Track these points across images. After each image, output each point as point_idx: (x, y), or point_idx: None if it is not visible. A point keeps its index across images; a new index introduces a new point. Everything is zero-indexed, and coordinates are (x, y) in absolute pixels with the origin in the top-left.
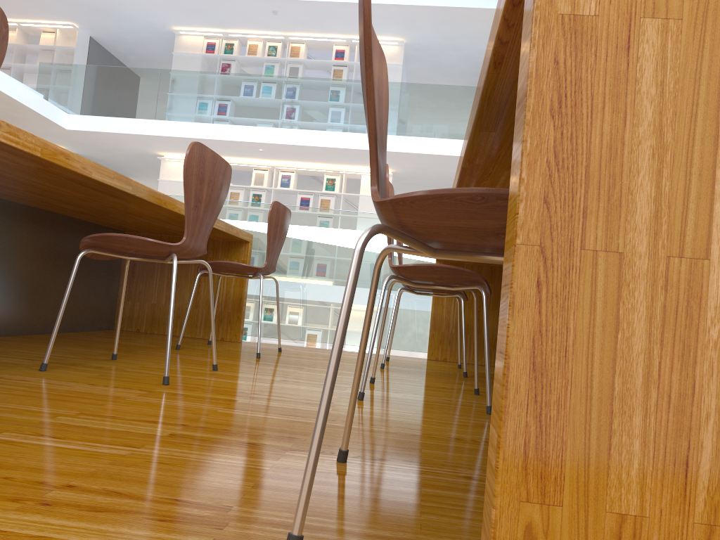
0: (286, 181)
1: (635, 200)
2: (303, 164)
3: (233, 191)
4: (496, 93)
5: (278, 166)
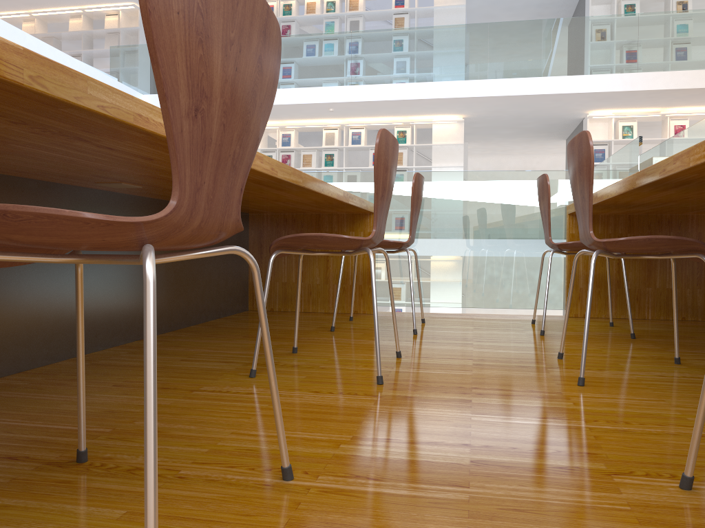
0: (357, 138)
1: None
2: (372, 119)
3: (306, 153)
4: None
5: (348, 124)
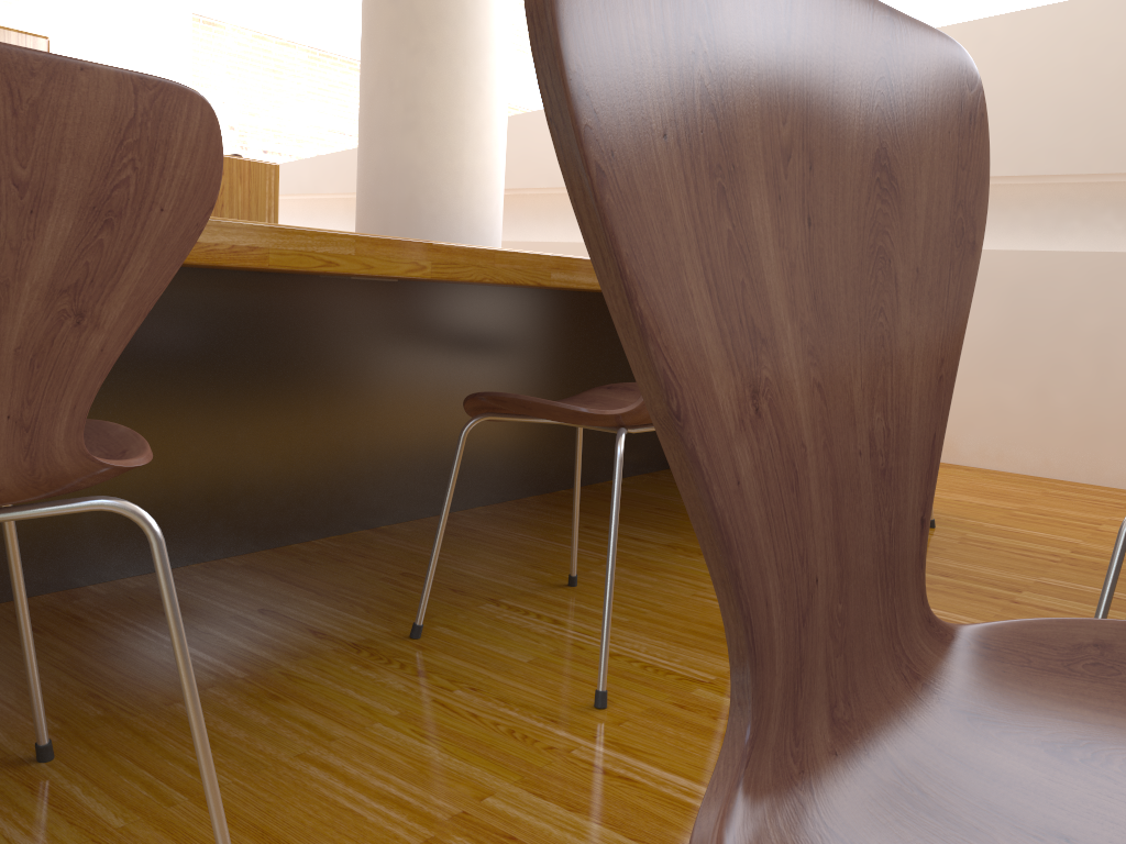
0: None
1: None
2: None
3: None
4: None
5: None
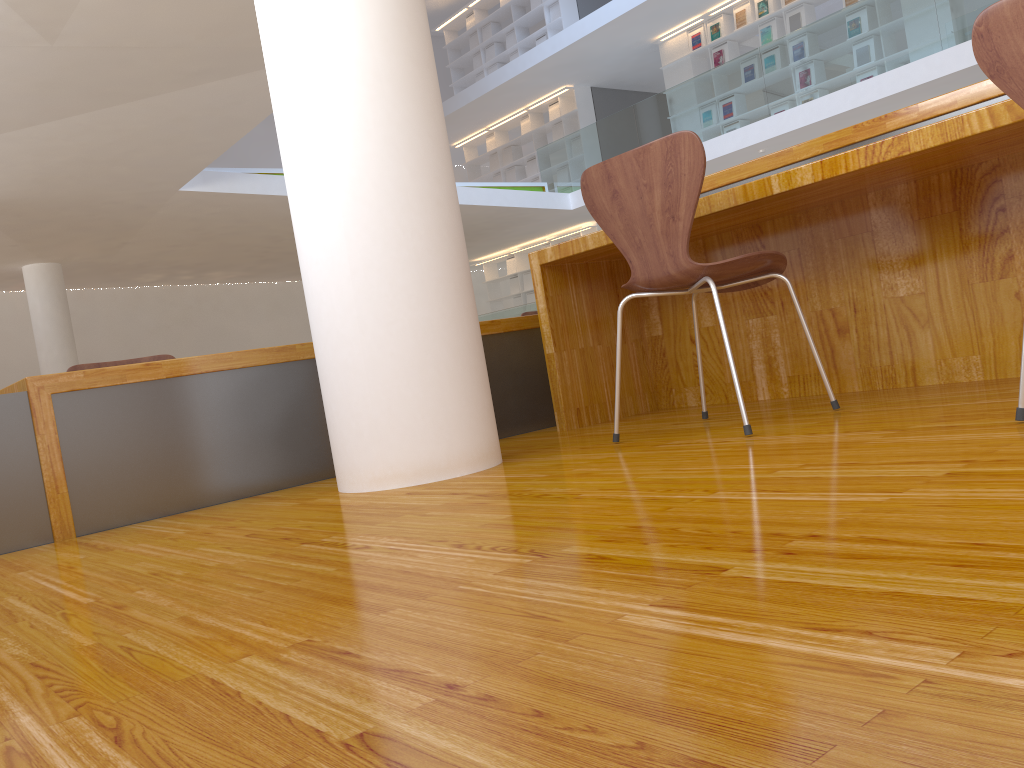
0: None
1: None
2: None
3: None
4: None
5: None
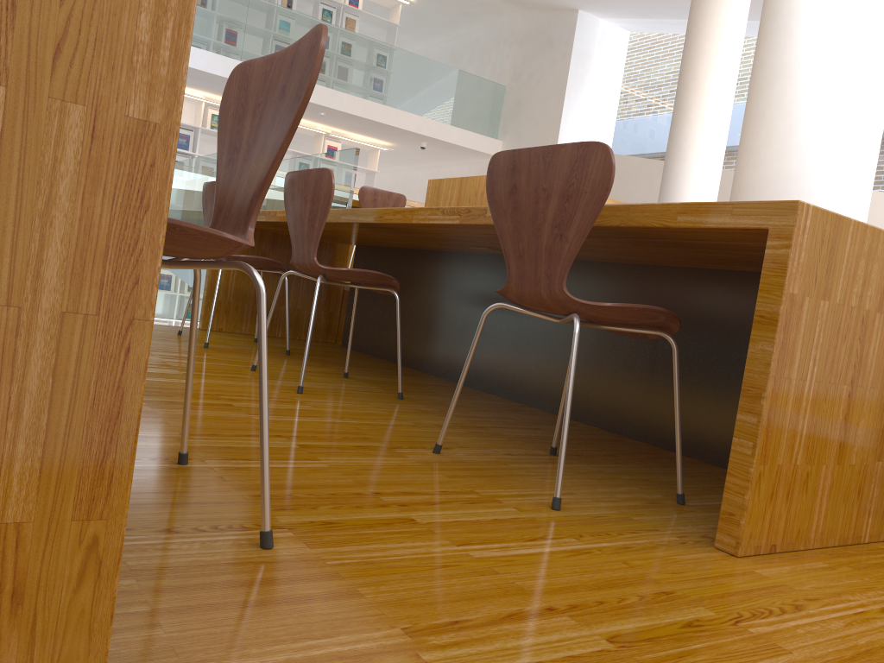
0: None
1: (795, 360)
2: None
3: None
4: (612, 228)
5: None
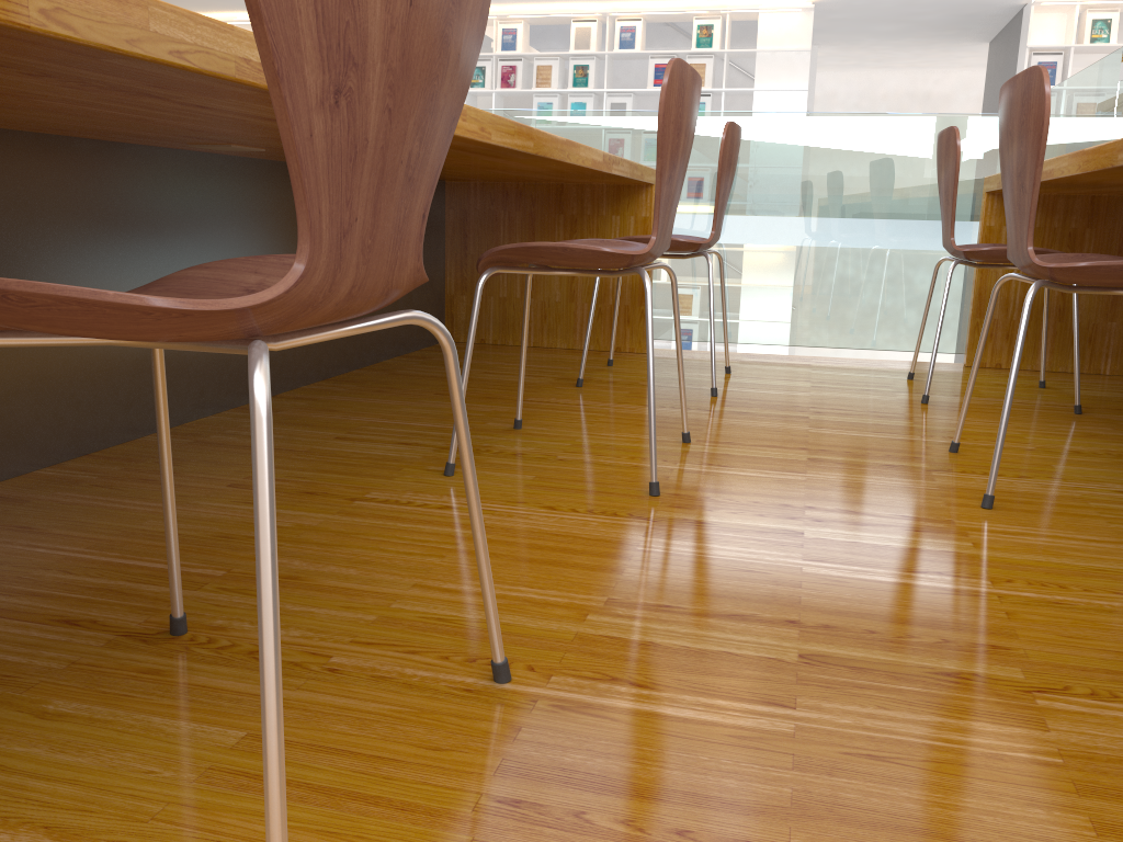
0: (628, 38)
1: None
2: (656, 3)
3: (541, 64)
4: None
5: (614, 11)
